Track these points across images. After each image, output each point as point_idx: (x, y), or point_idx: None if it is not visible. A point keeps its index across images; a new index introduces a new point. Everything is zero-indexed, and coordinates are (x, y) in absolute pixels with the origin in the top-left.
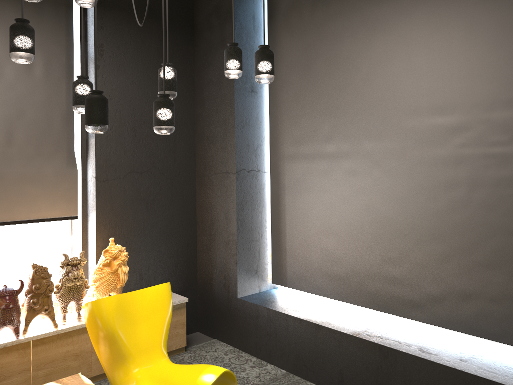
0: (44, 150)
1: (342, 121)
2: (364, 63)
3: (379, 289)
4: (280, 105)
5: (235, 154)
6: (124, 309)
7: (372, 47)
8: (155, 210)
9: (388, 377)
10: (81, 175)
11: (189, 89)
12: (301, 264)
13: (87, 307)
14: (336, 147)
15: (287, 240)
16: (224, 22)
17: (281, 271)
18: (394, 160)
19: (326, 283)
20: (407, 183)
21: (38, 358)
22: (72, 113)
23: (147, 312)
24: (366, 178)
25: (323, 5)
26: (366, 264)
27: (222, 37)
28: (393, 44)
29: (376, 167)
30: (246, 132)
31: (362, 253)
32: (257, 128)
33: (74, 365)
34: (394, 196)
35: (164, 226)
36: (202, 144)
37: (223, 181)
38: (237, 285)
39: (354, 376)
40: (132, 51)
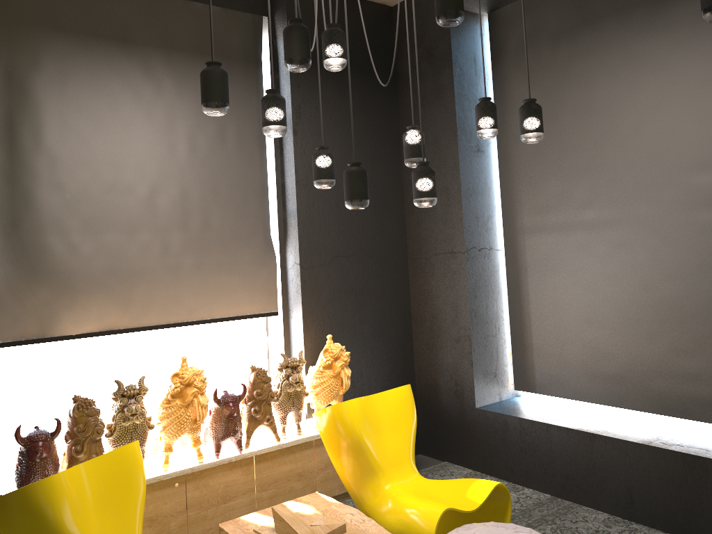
0: (241, 234)
1: (604, 182)
2: (631, 110)
3: (668, 388)
4: (514, 166)
5: (463, 229)
6: (368, 414)
7: (640, 89)
8: (364, 302)
9: (697, 492)
10: (280, 262)
11: (394, 153)
12: (555, 363)
13: (327, 412)
14: (597, 214)
15: (533, 334)
16: (439, 68)
17: (527, 374)
18: (679, 227)
19: (593, 386)
20: (699, 254)
21: (262, 476)
22: (267, 188)
23: (390, 419)
24: (642, 250)
25: (569, 41)
26: (648, 359)
27: (437, 87)
28: (668, 85)
29: (654, 236)
30: (474, 201)
31: (642, 345)
32: (486, 196)
33: (298, 486)
34: (682, 271)
35: (375, 322)
36: (414, 218)
37: (448, 263)
38: (474, 392)
39: (649, 494)
40: (331, 111)
